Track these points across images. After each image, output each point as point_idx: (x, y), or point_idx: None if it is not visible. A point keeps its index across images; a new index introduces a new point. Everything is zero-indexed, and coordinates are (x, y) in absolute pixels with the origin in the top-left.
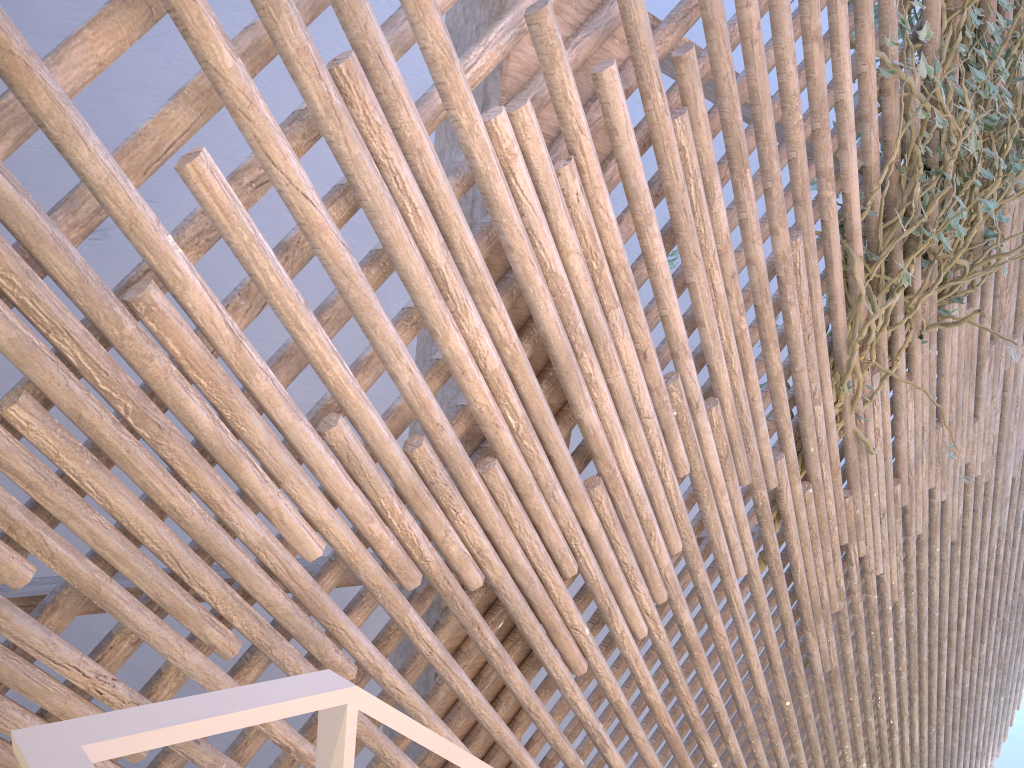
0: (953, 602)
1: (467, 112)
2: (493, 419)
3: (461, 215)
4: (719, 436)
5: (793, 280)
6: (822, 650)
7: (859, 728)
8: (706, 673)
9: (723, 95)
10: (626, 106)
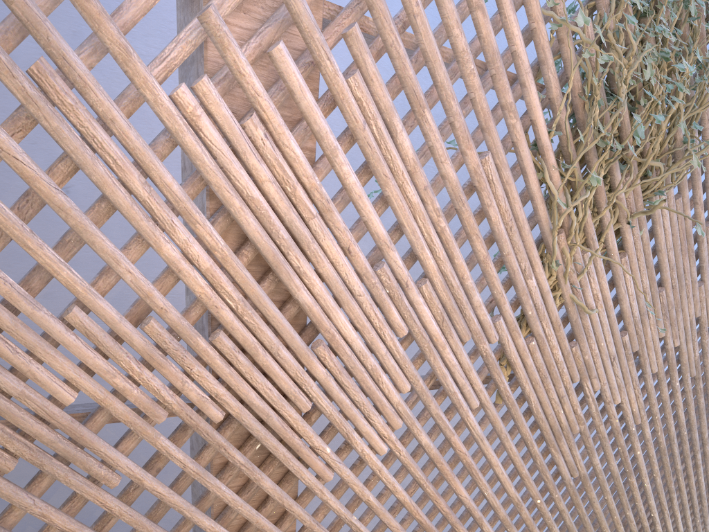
0: (702, 423)
1: (150, 89)
2: (212, 302)
3: (158, 161)
4: (433, 306)
5: (486, 188)
6: (568, 461)
7: (617, 520)
8: (451, 479)
9: (394, 57)
10: (298, 73)
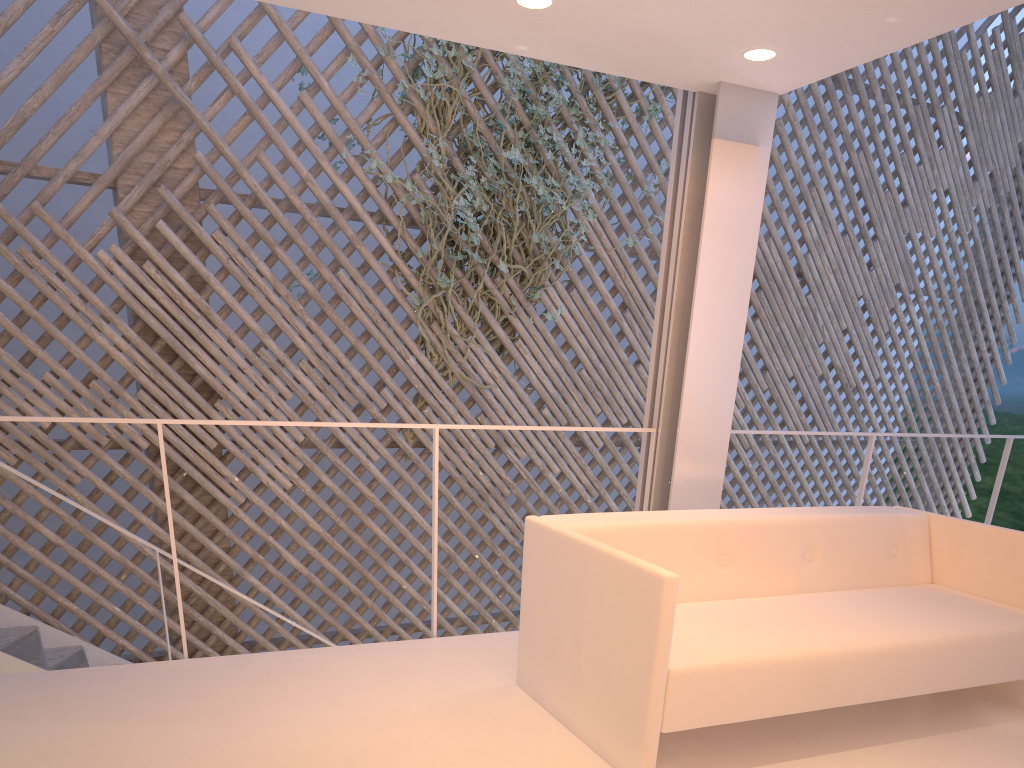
0: None
1: (81, 254)
2: (132, 371)
3: (89, 291)
4: (313, 378)
5: (343, 293)
6: (505, 523)
7: None
8: (364, 519)
9: (245, 218)
10: (175, 235)
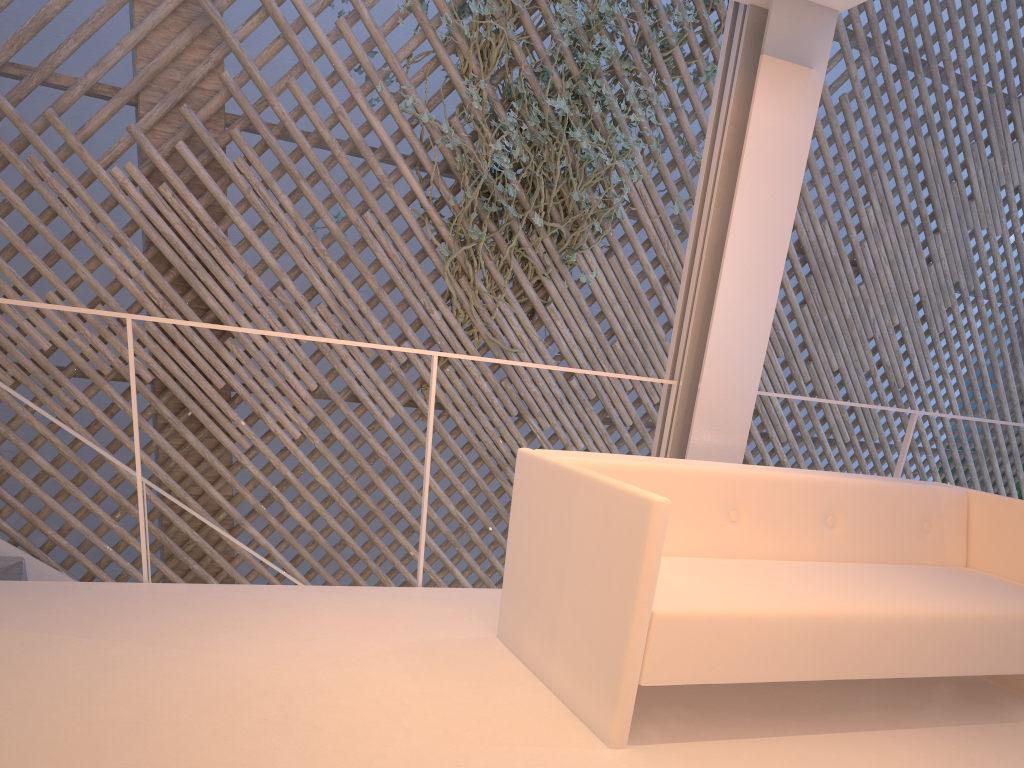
0: None
1: (95, 169)
2: (140, 298)
3: (101, 209)
4: (330, 324)
5: (369, 237)
6: None
7: None
8: (374, 478)
9: (270, 147)
10: (194, 158)
